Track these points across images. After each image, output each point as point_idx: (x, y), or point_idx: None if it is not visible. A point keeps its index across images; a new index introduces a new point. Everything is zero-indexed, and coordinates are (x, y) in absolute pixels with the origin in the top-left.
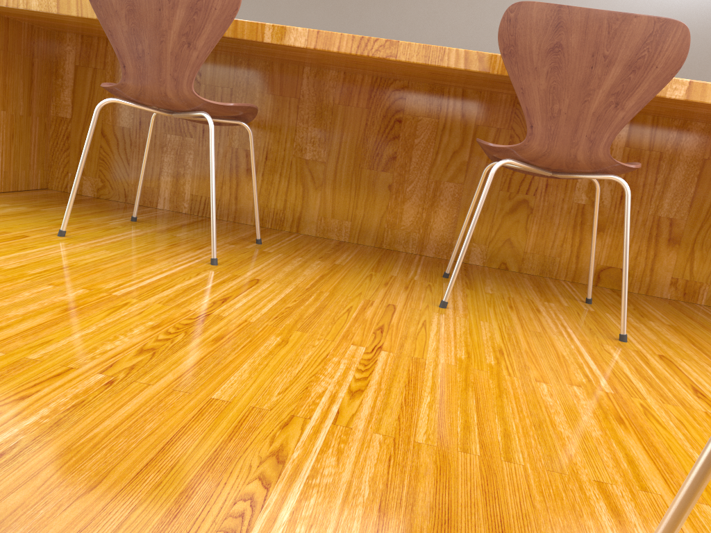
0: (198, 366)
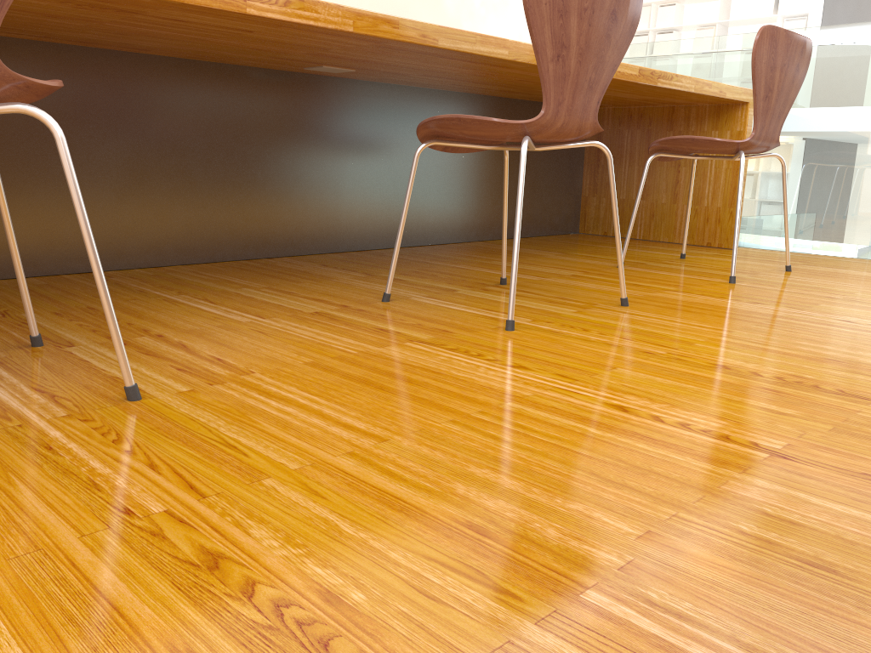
0: (868, 307)
